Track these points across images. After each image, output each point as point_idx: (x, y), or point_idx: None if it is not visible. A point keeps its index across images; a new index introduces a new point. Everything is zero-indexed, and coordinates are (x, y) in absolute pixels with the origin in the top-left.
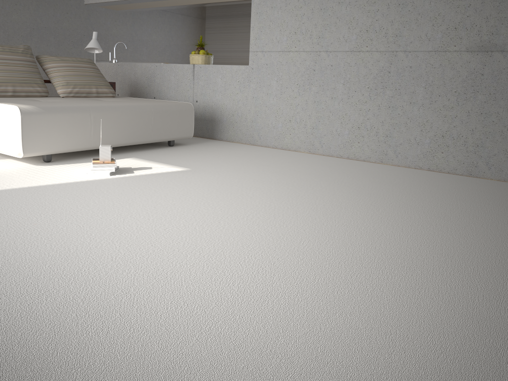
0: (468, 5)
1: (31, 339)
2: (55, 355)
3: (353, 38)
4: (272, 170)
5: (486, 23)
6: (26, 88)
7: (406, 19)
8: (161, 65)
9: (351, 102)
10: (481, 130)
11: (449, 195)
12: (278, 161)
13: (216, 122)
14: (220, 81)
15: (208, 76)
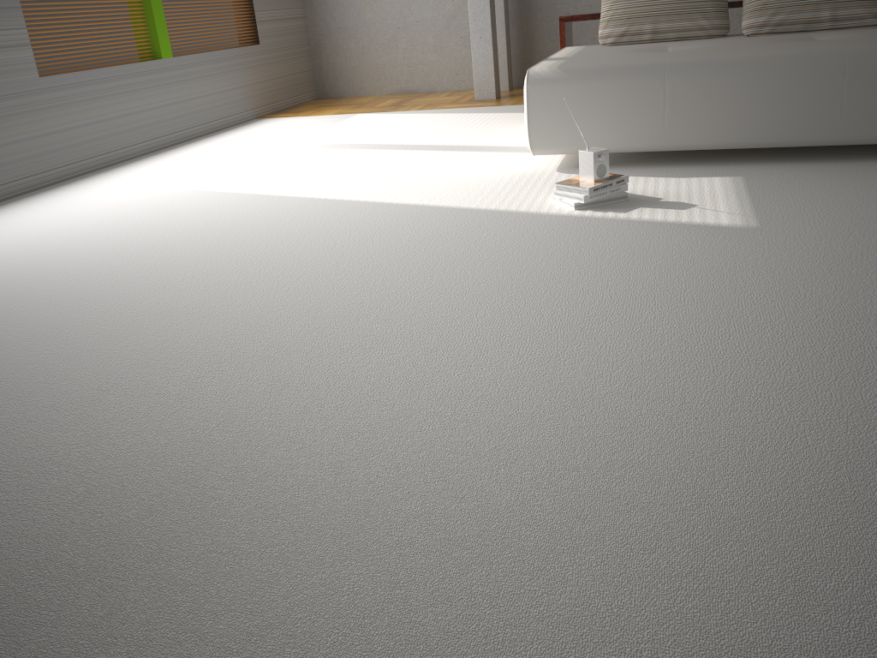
0: None
1: None
2: None
3: None
4: None
5: None
6: (676, 24)
7: None
8: None
9: None
10: None
11: None
12: None
13: None
14: None
15: None
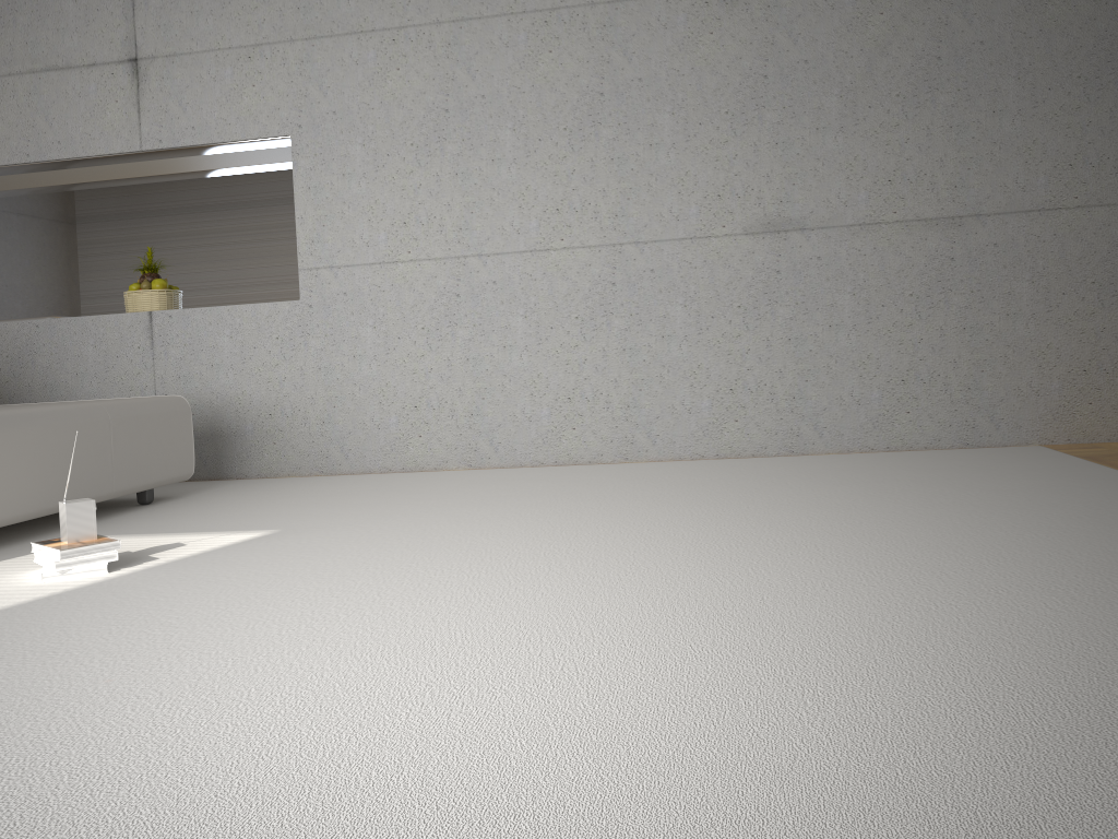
0: (733, 156)
1: (533, 826)
2: (632, 828)
3: (532, 226)
4: (455, 503)
5: (768, 184)
6: None
7: (629, 184)
8: (52, 322)
9: (547, 351)
10: (794, 368)
11: (809, 481)
12: (436, 489)
13: (225, 438)
14: (228, 342)
15: (193, 335)
